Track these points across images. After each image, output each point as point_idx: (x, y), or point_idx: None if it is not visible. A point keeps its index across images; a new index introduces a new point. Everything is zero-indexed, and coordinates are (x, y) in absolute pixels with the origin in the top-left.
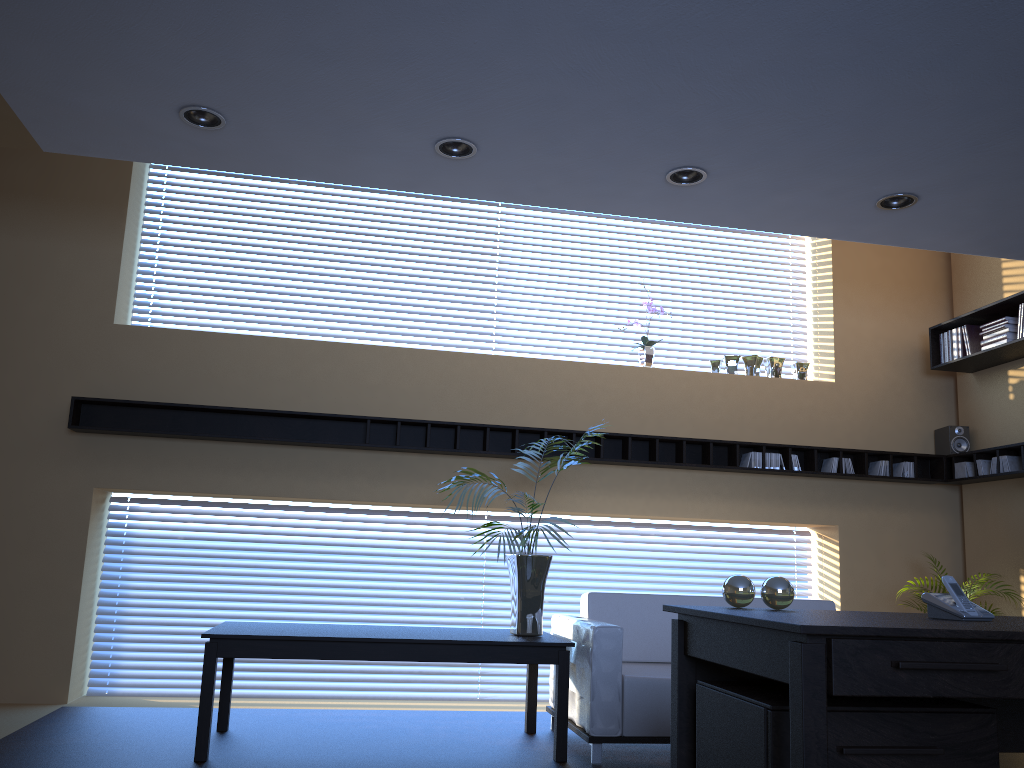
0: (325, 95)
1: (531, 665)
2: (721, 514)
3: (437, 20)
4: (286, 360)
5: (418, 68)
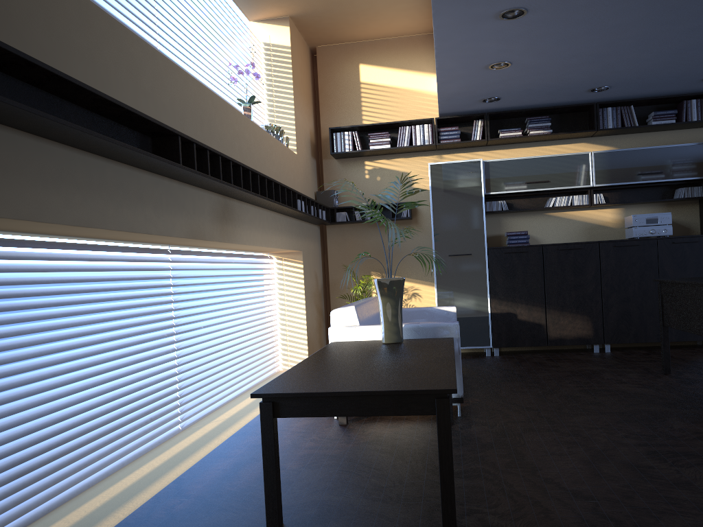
0: None
1: None
2: (279, 245)
3: None
4: (80, 26)
5: None
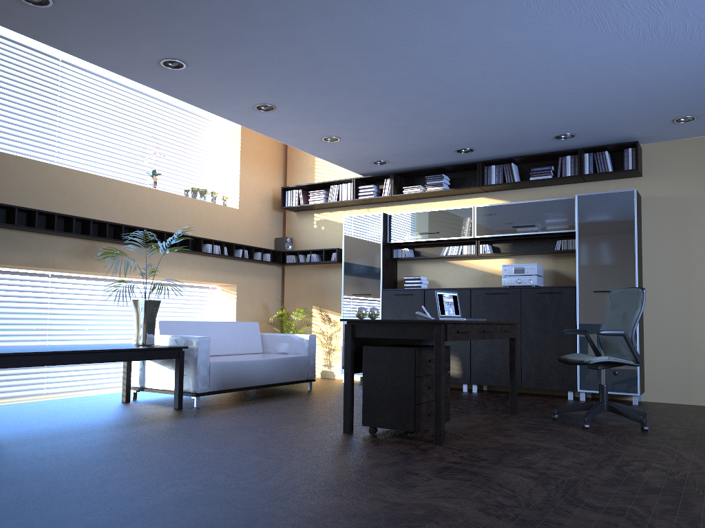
0: (140, 22)
1: (128, 364)
2: (188, 277)
3: (251, 24)
4: None
5: (211, 33)
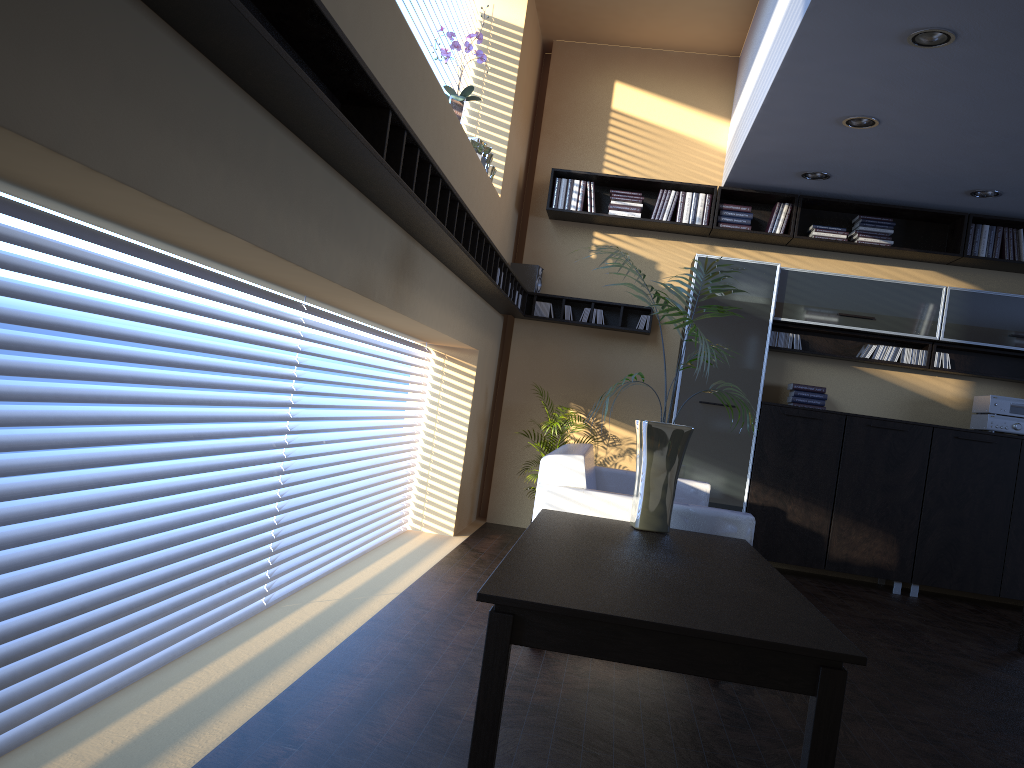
0: None
1: None
2: (456, 333)
3: None
4: None
5: None
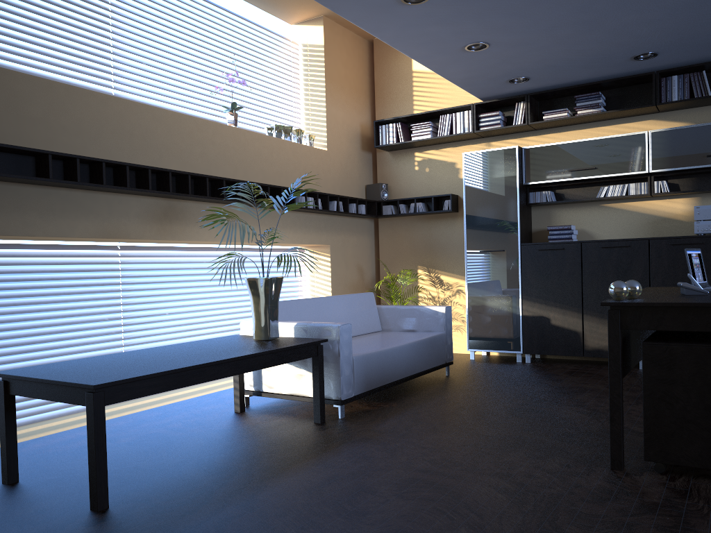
0: None
1: None
2: (279, 239)
3: None
4: None
5: None
